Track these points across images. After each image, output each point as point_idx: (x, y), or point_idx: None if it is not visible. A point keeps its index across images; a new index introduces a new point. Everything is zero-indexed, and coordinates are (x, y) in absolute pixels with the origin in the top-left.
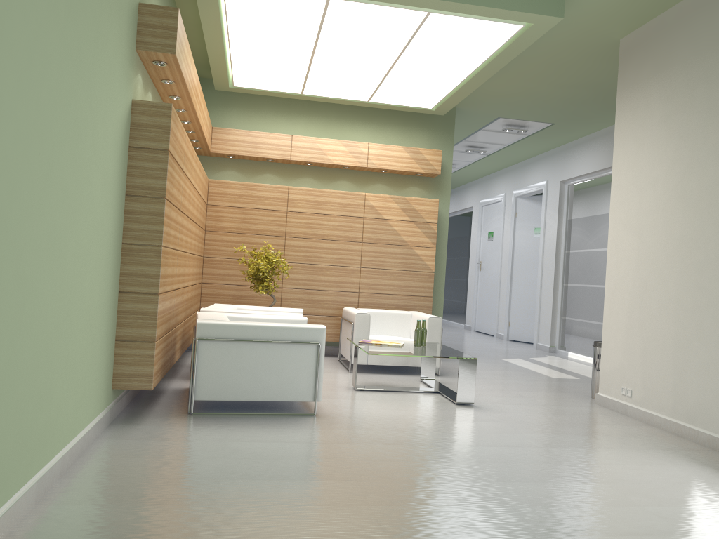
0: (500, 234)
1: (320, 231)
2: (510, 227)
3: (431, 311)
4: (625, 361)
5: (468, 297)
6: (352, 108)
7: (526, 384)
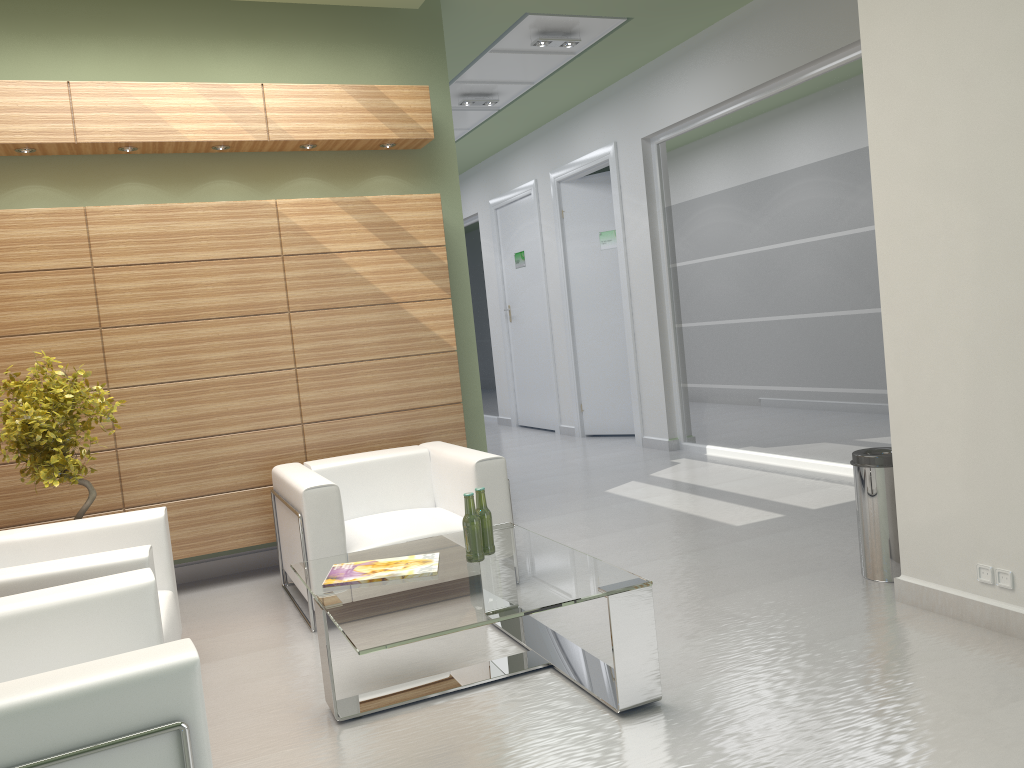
0: (538, 252)
1: (185, 302)
2: (555, 238)
3: (464, 432)
4: (980, 503)
5: (497, 369)
6: (211, 11)
7: (708, 564)
